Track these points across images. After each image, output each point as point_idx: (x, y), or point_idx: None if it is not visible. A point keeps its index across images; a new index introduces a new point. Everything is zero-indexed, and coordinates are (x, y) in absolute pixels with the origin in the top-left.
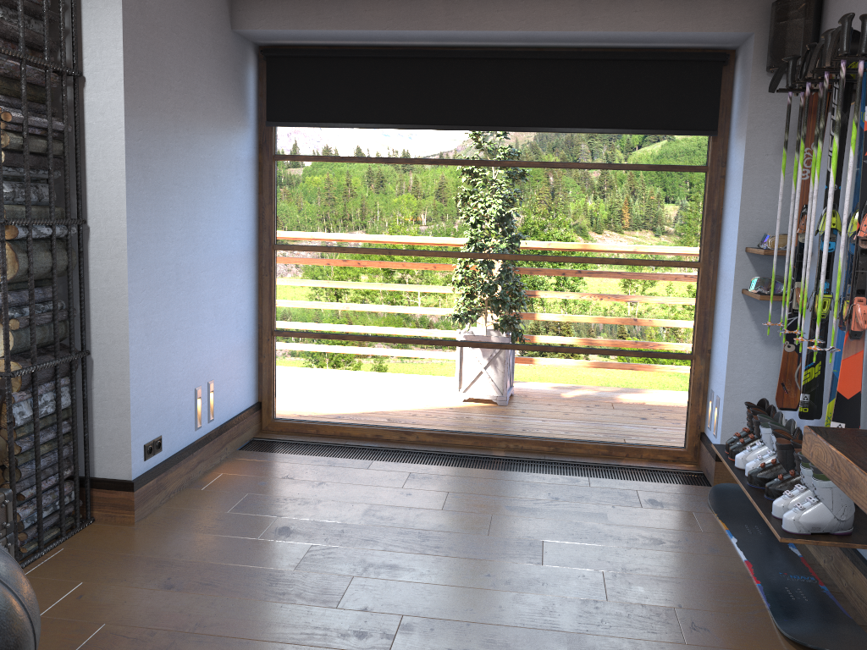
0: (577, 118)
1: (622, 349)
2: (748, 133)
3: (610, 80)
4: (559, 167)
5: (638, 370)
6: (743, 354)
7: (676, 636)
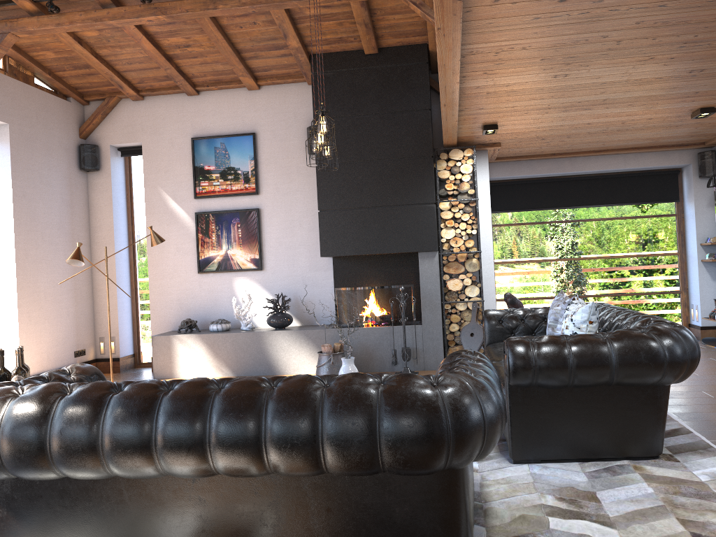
0: (621, 199)
1: (650, 292)
2: (695, 200)
3: (633, 184)
4: (614, 219)
5: (658, 300)
6: (705, 285)
7: (714, 360)
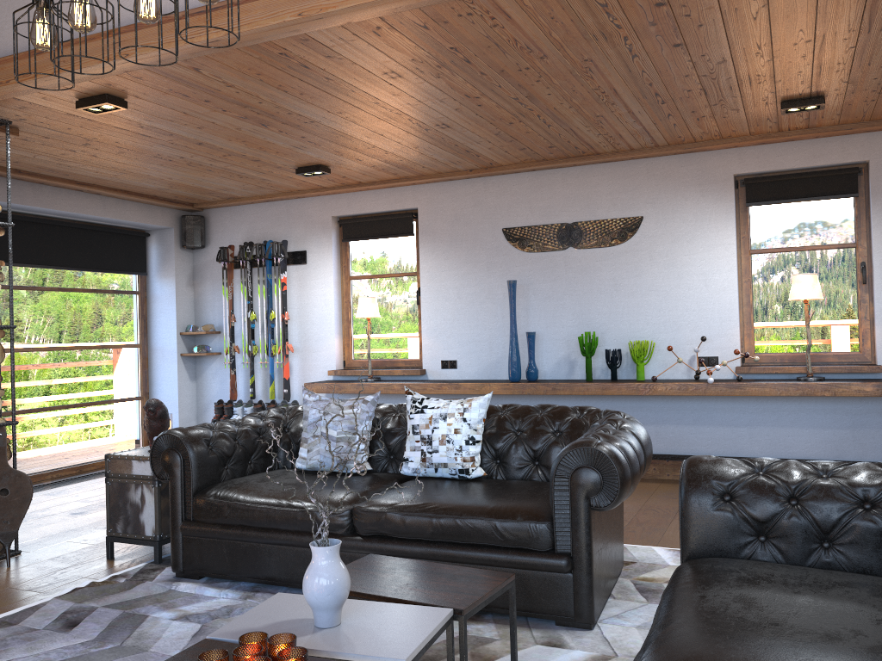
0: (83, 262)
1: (107, 400)
2: (176, 276)
3: (98, 242)
4: (69, 291)
5: (116, 410)
6: (184, 386)
7: None
